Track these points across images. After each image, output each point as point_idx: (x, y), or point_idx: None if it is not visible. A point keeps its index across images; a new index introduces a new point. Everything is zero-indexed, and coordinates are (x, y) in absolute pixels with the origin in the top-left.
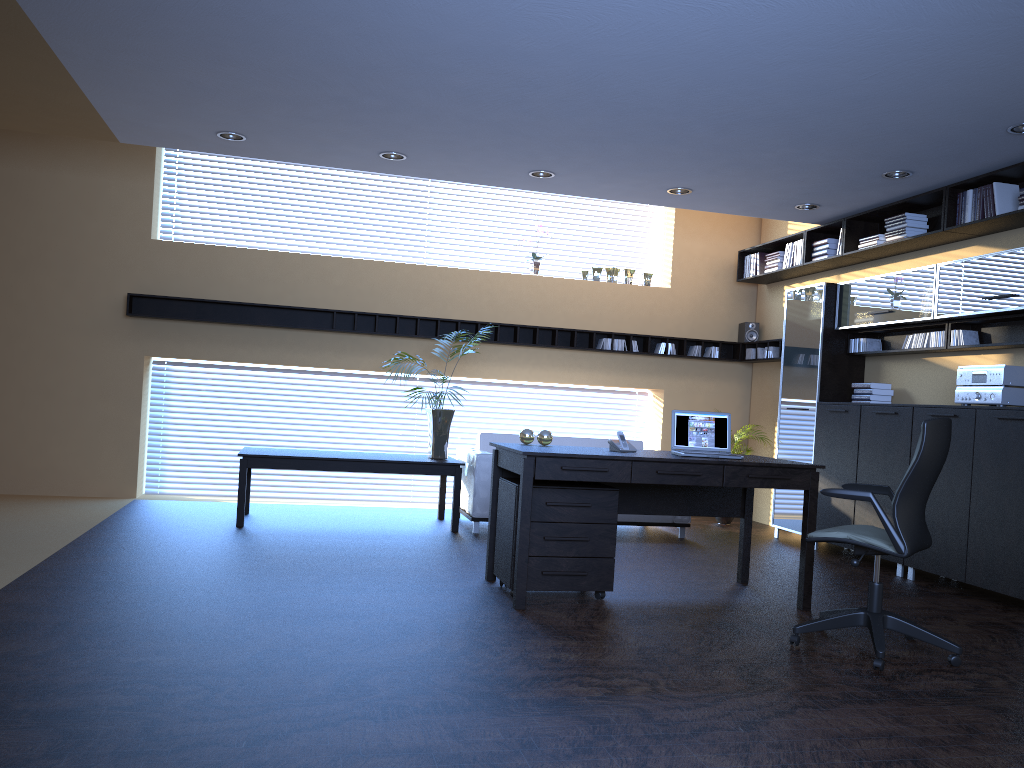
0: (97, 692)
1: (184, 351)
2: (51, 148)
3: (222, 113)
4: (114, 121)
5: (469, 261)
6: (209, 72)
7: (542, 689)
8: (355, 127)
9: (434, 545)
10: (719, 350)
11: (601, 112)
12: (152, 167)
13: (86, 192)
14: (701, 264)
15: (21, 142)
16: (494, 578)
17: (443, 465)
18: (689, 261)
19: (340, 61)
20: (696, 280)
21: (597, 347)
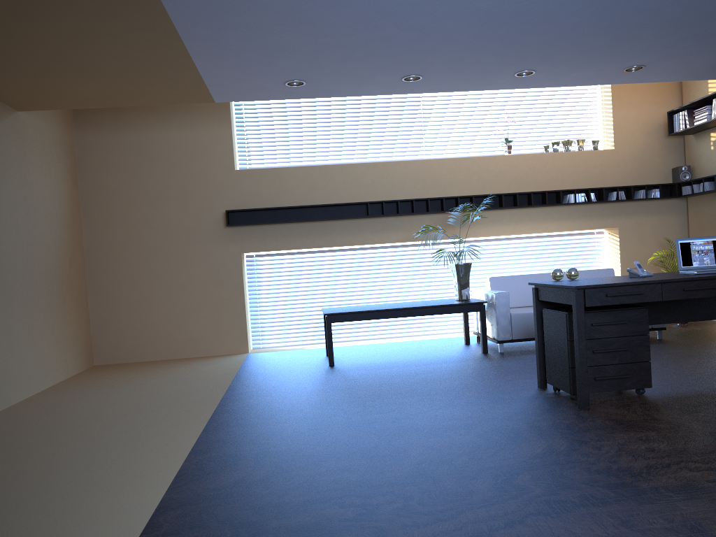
0: (321, 507)
1: (267, 246)
2: (161, 117)
3: (292, 66)
4: (214, 86)
5: (457, 152)
6: (290, 34)
7: (662, 476)
8: (389, 59)
9: (478, 364)
10: (659, 191)
11: (591, 10)
12: (229, 119)
13: (188, 144)
14: (636, 127)
15: (141, 116)
16: (545, 386)
17: (470, 304)
18: (626, 126)
19: (391, 5)
20: (634, 140)
21: (563, 202)
